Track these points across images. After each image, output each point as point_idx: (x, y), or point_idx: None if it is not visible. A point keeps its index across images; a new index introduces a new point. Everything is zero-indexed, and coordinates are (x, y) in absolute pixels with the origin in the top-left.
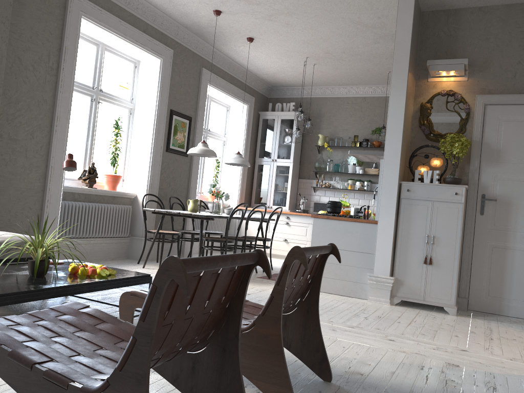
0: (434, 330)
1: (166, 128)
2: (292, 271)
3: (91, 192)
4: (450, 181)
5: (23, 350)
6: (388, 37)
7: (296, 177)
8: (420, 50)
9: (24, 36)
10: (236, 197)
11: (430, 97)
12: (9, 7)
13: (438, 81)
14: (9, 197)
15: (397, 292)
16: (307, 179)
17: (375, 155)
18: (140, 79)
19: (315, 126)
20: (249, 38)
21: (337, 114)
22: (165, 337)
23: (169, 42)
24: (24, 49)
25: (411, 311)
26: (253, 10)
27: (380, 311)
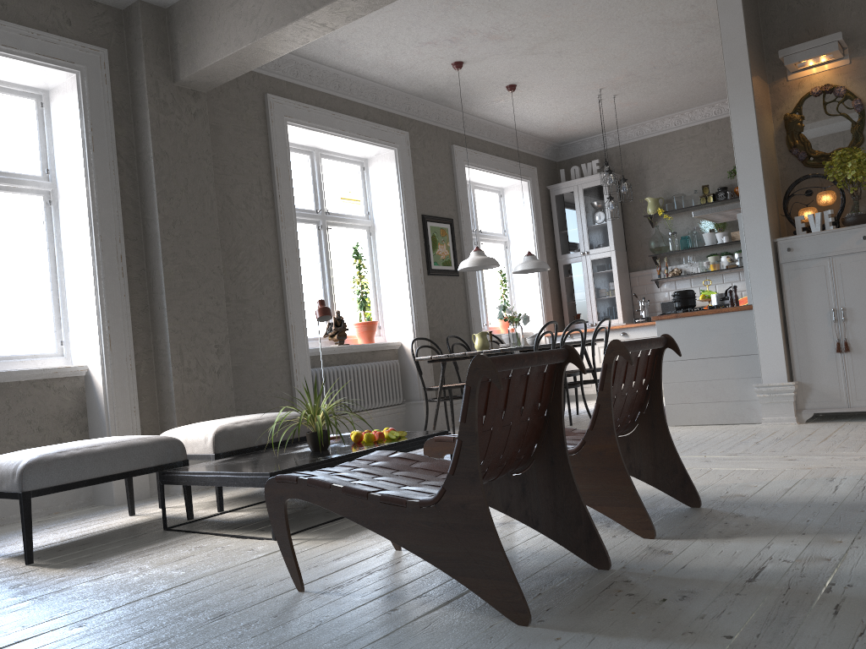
0: (862, 441)
1: (420, 242)
2: (618, 373)
3: (343, 350)
4: (852, 222)
5: (353, 485)
6: (716, 28)
7: (625, 271)
8: (765, 37)
9: (228, 168)
10: (541, 320)
11: (796, 104)
12: (208, 137)
13: (804, 76)
14: (252, 375)
15: (805, 404)
16: (643, 270)
17: (734, 210)
18: (373, 183)
19: (638, 187)
20: (510, 86)
21: (668, 161)
22: (487, 445)
23: (401, 123)
24: (231, 184)
25: (830, 425)
26: (506, 48)
27: (781, 432)
